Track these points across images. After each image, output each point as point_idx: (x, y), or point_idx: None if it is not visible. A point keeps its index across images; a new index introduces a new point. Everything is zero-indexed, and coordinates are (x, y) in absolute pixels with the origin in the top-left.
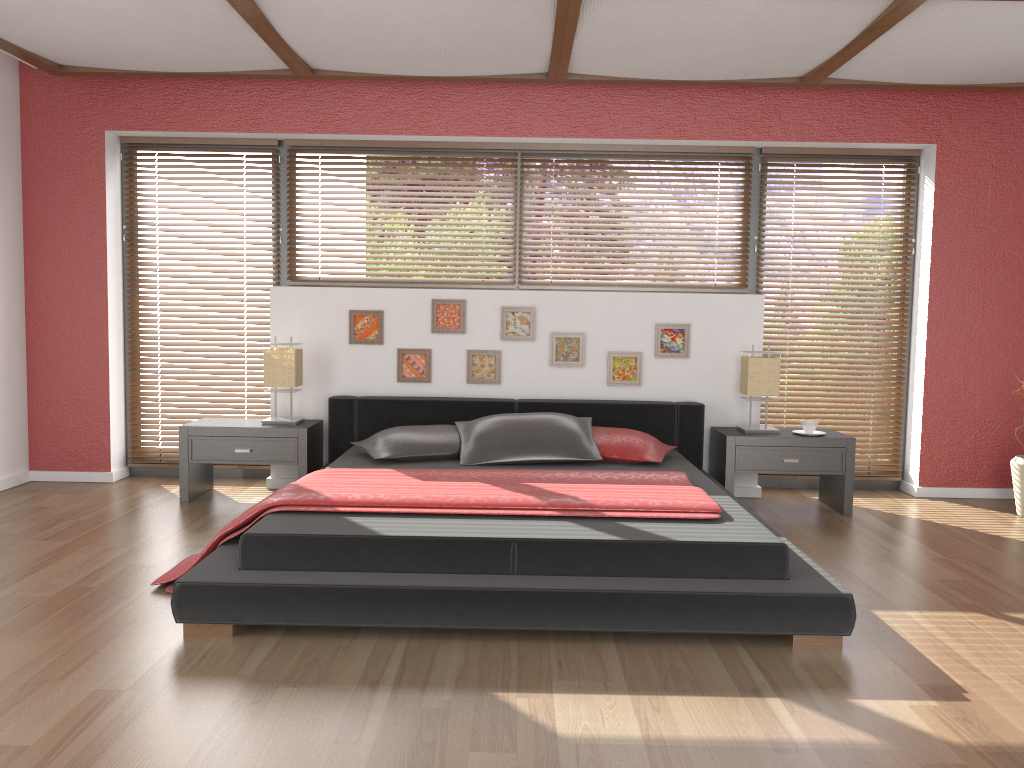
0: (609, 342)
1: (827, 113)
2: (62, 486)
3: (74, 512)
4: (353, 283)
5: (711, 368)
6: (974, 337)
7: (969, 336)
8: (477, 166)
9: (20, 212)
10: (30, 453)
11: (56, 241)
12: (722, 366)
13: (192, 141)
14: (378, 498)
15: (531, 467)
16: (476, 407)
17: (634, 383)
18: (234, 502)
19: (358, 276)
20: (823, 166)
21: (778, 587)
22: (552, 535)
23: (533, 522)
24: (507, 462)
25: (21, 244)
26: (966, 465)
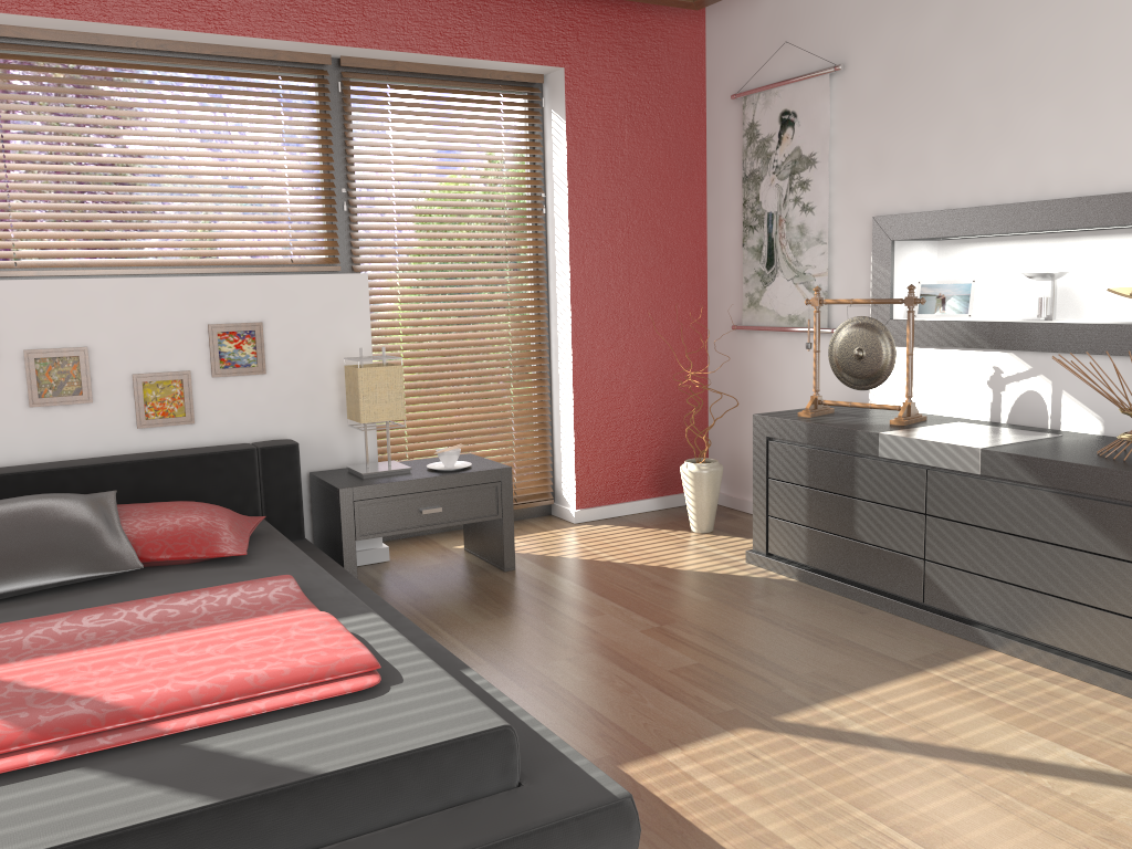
0: (133, 359)
1: (428, 12)
2: None
3: None
4: None
5: (301, 386)
6: (623, 317)
7: (617, 316)
8: None
9: None
10: None
11: None
12: (317, 381)
13: None
14: None
15: (6, 607)
16: None
17: (183, 420)
18: None
19: None
20: (426, 90)
21: (514, 815)
22: (46, 835)
23: (1, 794)
24: None
25: None
26: (625, 475)
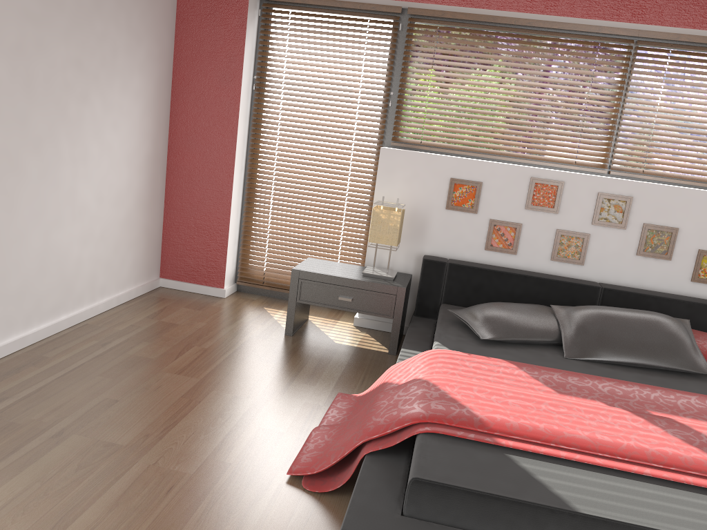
0: (701, 240)
1: None
2: (185, 297)
3: (198, 335)
4: (451, 150)
5: None
6: None
7: None
8: (590, 50)
9: (171, 56)
10: (161, 263)
11: (198, 85)
12: None
13: (323, 3)
14: (539, 432)
15: (639, 372)
16: (561, 287)
17: None
18: (331, 341)
19: (455, 144)
20: None
21: None
22: None
23: None
24: (613, 362)
25: (170, 85)
26: None
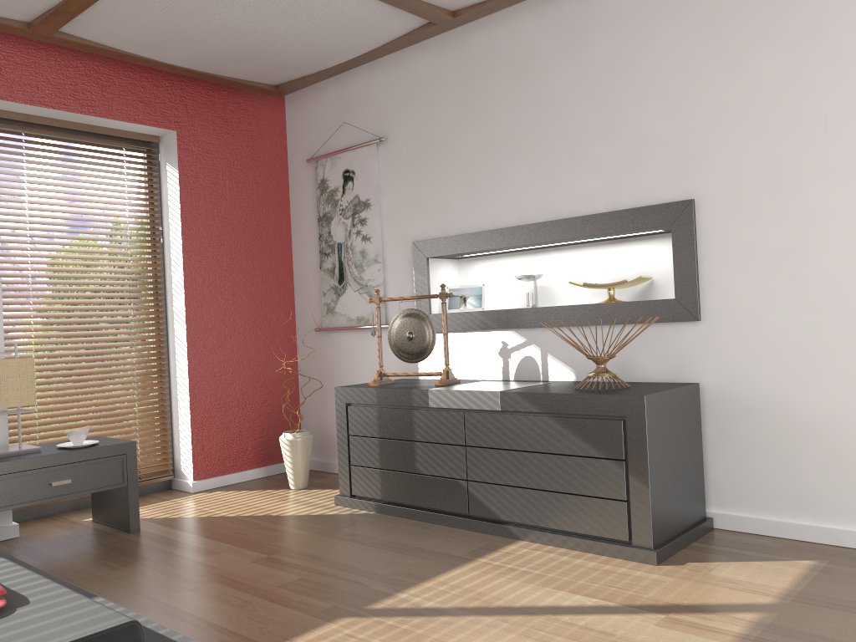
0: None
1: (60, 78)
2: None
3: None
4: None
5: None
6: (229, 323)
7: (224, 322)
8: None
9: None
10: None
11: None
12: None
13: None
14: None
15: None
16: None
17: None
18: None
19: None
20: (58, 140)
21: None
22: None
23: None
24: None
25: None
26: (234, 450)
